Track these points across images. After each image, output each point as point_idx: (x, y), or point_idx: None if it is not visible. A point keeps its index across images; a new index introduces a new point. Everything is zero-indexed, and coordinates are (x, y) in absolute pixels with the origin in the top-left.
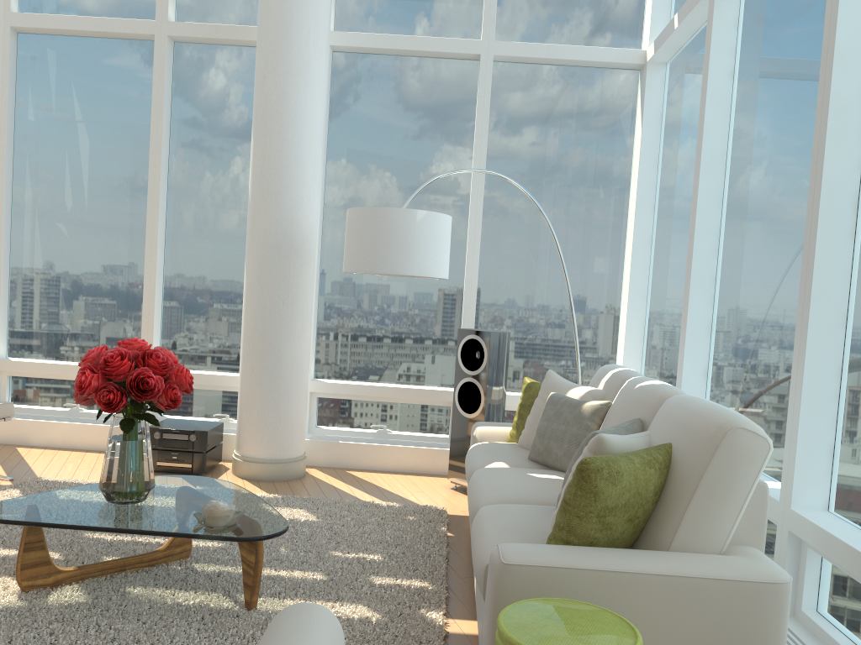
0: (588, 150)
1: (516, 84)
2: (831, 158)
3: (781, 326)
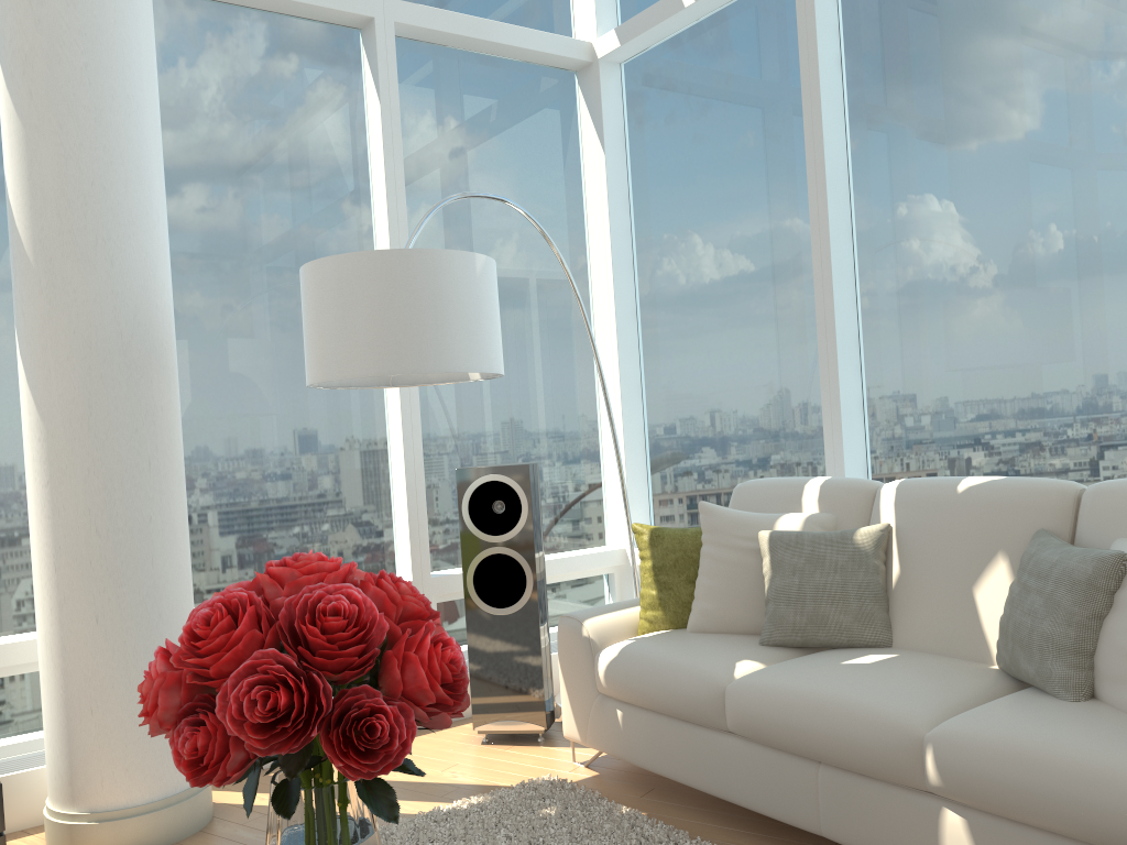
0: (530, 184)
1: (421, 75)
2: None
3: (1075, 378)
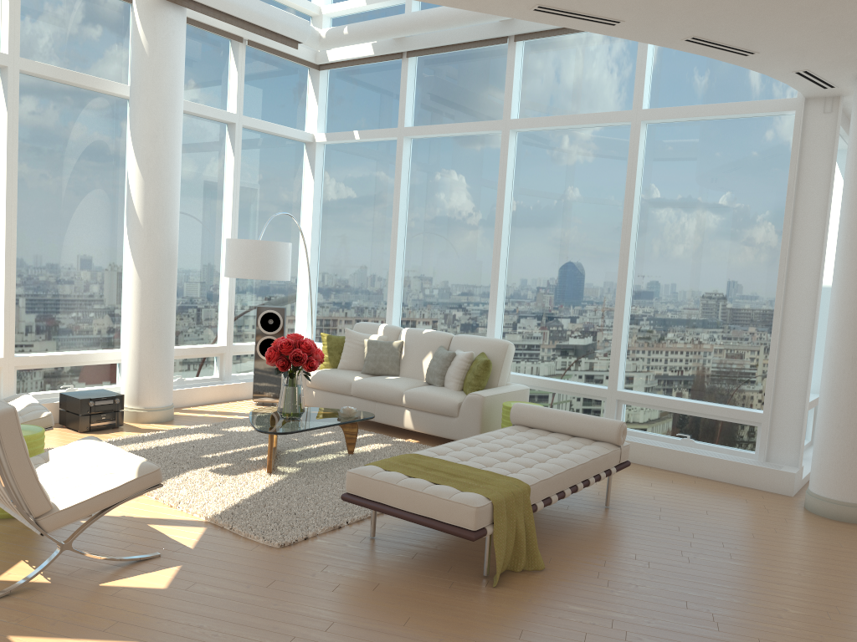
0: (282, 189)
1: (247, 143)
2: (502, 247)
3: (462, 303)
